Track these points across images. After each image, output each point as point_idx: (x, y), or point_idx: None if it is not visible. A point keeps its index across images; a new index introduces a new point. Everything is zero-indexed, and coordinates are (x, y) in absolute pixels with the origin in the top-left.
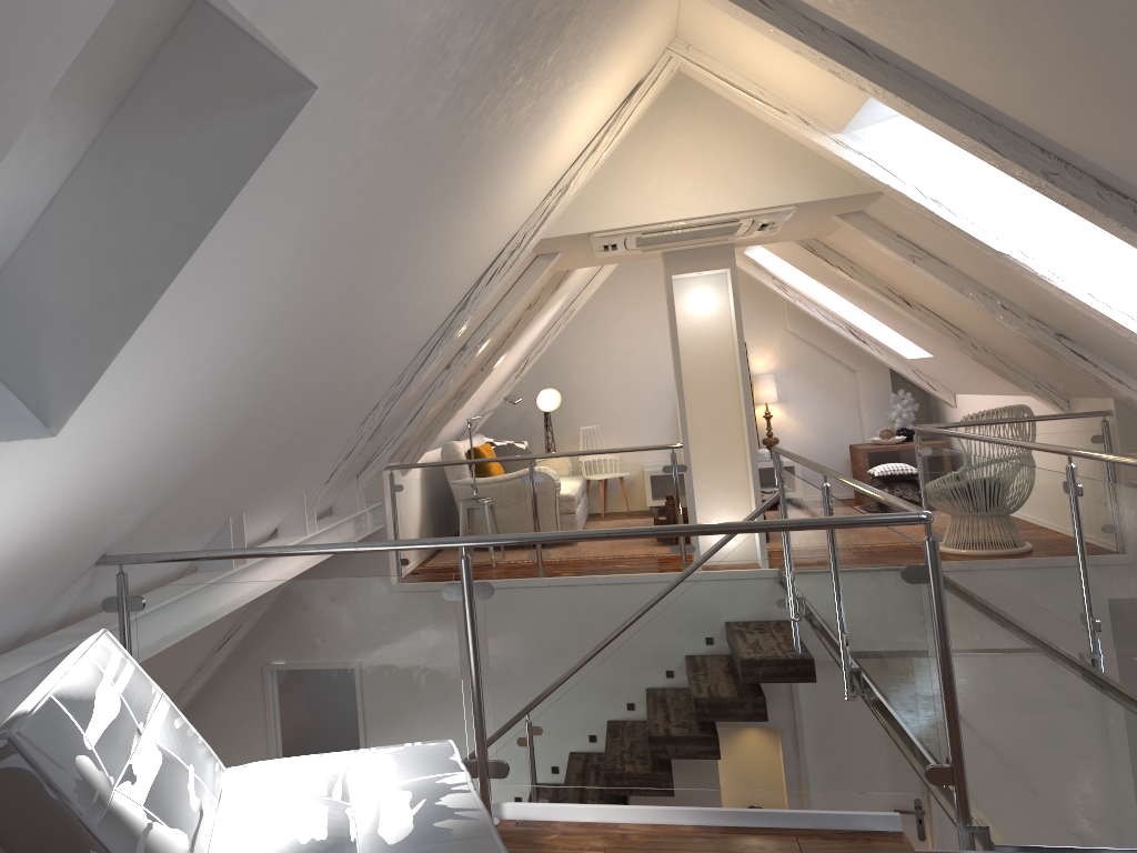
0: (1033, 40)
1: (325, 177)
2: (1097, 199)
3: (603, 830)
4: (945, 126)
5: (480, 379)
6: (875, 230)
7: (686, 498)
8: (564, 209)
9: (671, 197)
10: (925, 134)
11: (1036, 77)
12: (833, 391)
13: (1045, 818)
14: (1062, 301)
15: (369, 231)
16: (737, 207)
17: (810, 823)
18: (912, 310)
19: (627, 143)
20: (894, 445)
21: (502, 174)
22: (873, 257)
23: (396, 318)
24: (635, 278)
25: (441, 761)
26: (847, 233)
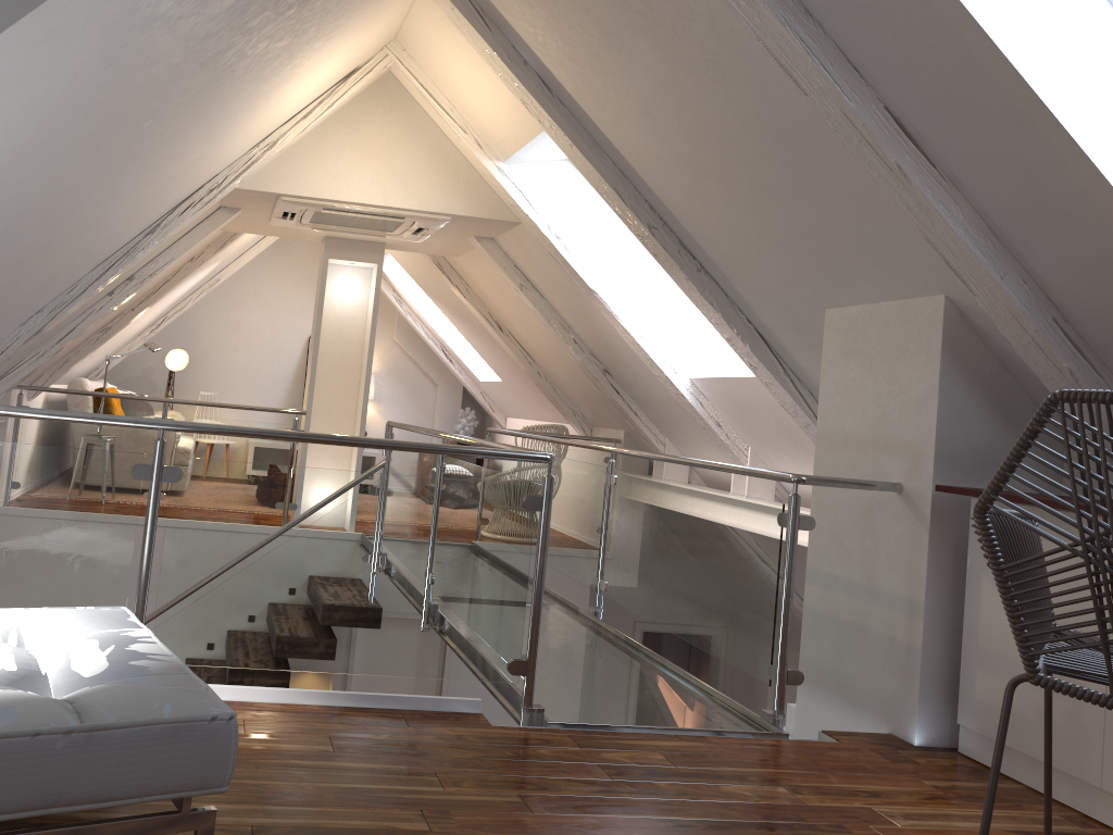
0: (678, 112)
1: (125, 21)
2: (677, 255)
3: (240, 706)
4: (593, 169)
5: (129, 318)
6: (500, 257)
7: (298, 461)
8: (266, 164)
9: (356, 181)
10: (561, 182)
11: (669, 144)
12: (417, 399)
13: (576, 708)
14: (618, 341)
15: (126, 104)
16: (408, 205)
17: (412, 705)
18: (502, 335)
19: (330, 122)
20: None
21: (238, 104)
22: (487, 282)
23: (100, 216)
24: (278, 264)
25: (120, 620)
26: (474, 257)
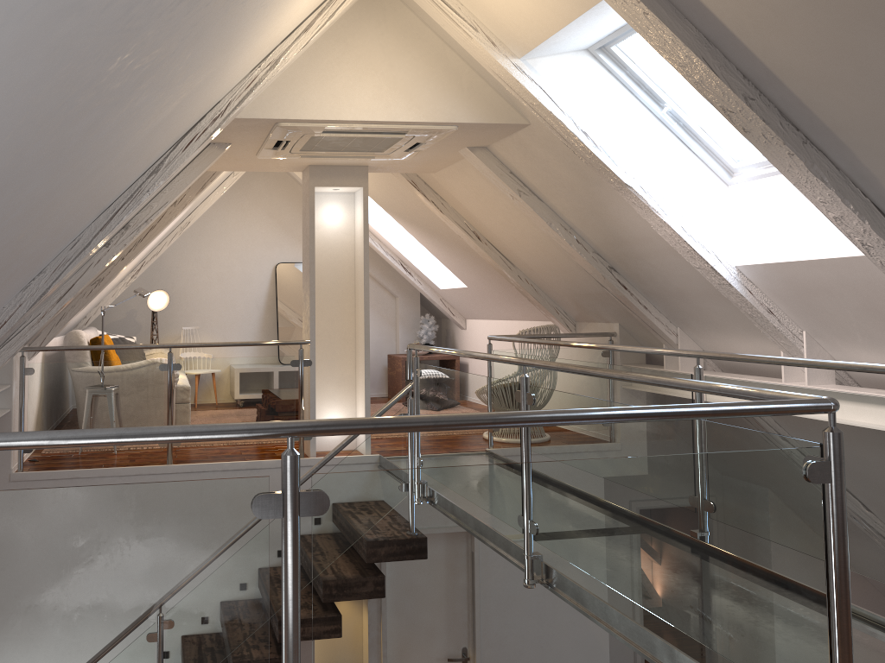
0: None
1: None
2: (779, 127)
3: None
4: (674, 39)
5: (119, 268)
6: (495, 165)
7: (304, 390)
8: (267, 86)
9: (357, 98)
10: (580, 74)
11: None
12: (379, 311)
13: None
14: (637, 237)
15: None
16: (413, 117)
17: None
18: (481, 244)
19: (323, 39)
20: (424, 356)
21: None
22: (468, 194)
23: (112, 151)
24: (239, 202)
25: None
26: (456, 170)
